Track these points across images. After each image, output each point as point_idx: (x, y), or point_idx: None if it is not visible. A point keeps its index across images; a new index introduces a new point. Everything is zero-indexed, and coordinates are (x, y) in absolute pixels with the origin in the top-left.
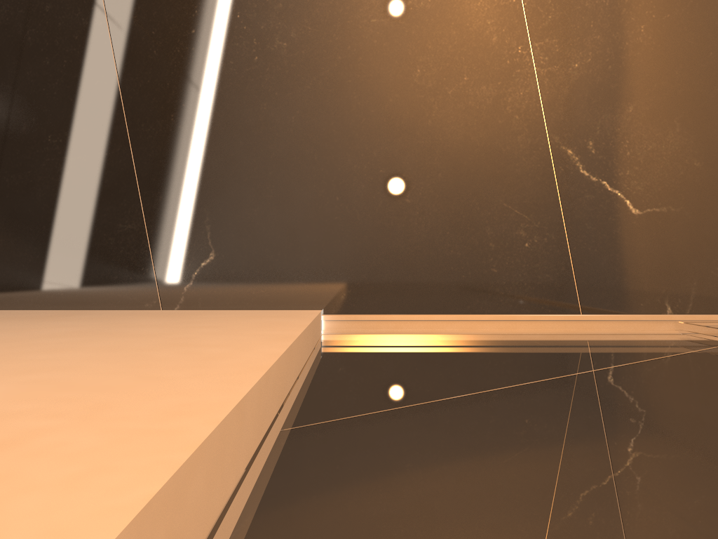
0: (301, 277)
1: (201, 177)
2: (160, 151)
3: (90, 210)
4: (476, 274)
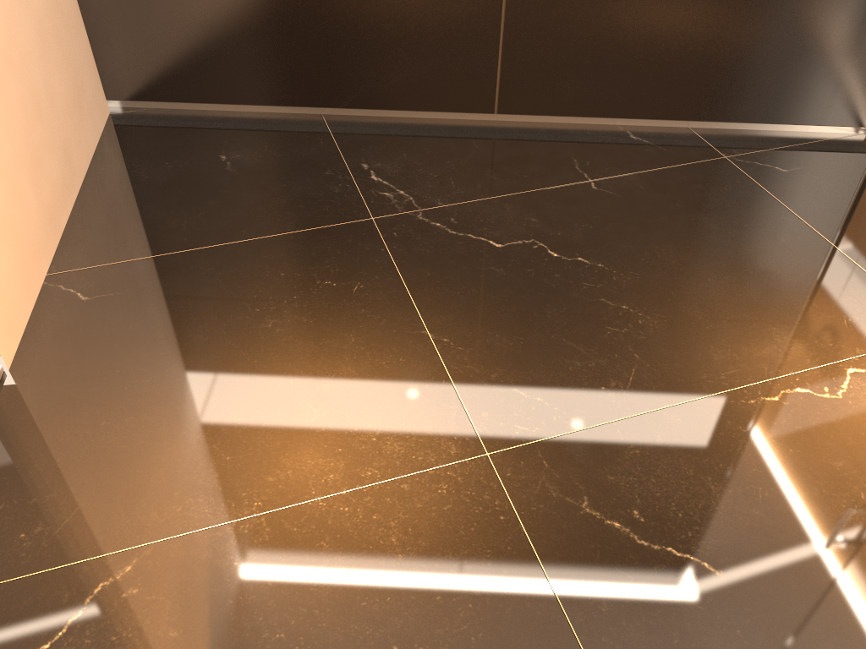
0: (46, 354)
1: (156, 287)
2: (182, 264)
3: (141, 234)
4: (3, 489)
